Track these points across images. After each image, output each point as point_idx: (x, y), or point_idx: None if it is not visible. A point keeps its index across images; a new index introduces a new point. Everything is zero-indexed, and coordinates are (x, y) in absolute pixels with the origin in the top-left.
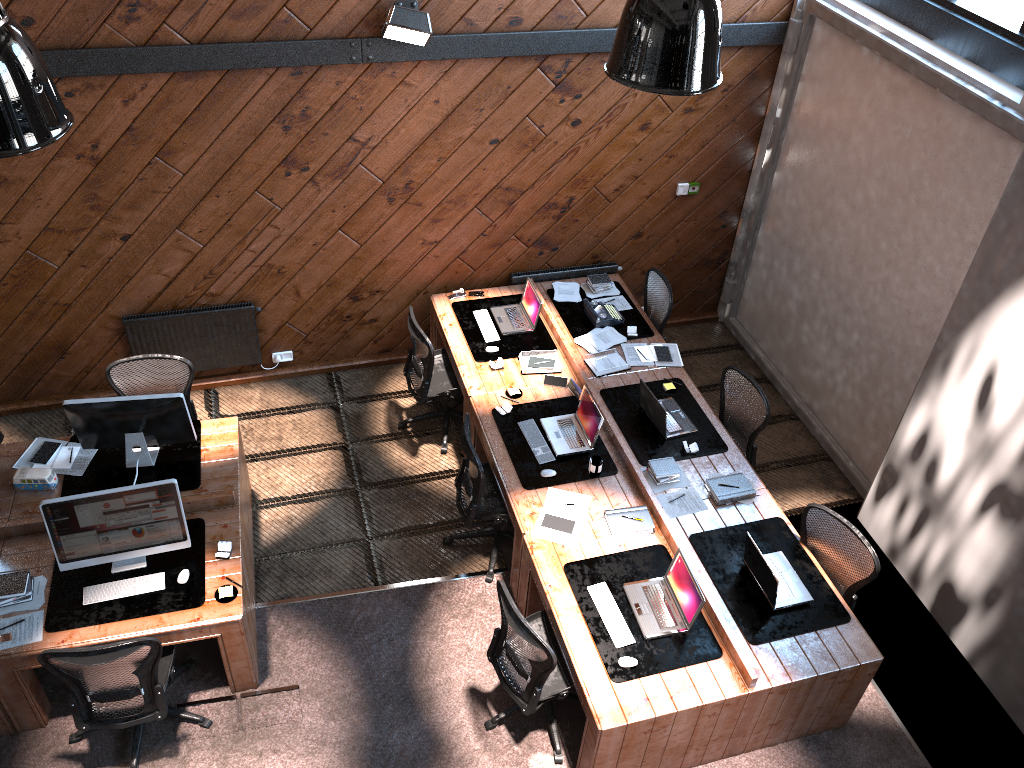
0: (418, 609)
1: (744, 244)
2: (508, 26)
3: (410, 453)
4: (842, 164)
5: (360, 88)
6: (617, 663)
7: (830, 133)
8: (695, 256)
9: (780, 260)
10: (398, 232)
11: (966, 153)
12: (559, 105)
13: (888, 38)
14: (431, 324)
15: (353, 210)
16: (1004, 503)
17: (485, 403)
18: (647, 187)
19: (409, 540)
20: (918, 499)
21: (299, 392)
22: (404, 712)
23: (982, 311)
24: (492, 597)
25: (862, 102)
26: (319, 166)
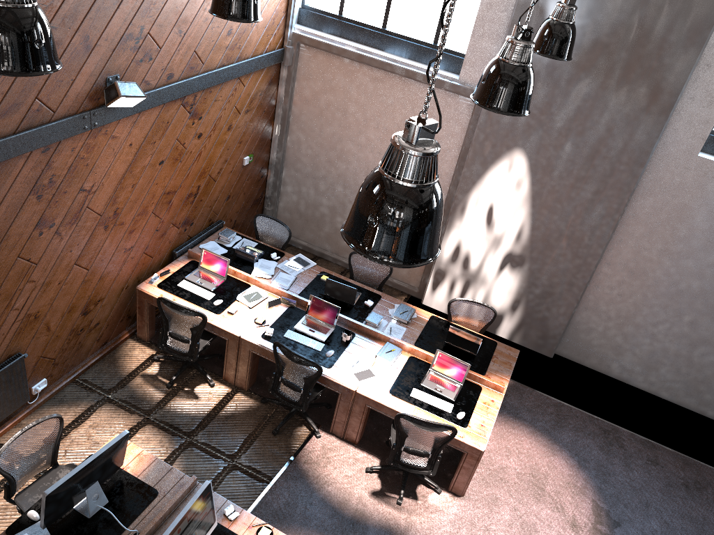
0: (304, 477)
1: (274, 183)
2: (167, 80)
3: (193, 398)
4: (344, 124)
5: (86, 149)
6: (457, 419)
7: (330, 108)
8: (251, 200)
9: (307, 186)
10: (110, 249)
11: (432, 106)
12: (192, 126)
13: (364, 53)
14: (138, 308)
15: (83, 245)
16: (512, 261)
17: (253, 335)
18: (231, 165)
19: (254, 446)
20: (461, 279)
21: (69, 405)
22: (359, 530)
23: (479, 179)
24: (329, 443)
25: (351, 88)
26: (61, 219)
